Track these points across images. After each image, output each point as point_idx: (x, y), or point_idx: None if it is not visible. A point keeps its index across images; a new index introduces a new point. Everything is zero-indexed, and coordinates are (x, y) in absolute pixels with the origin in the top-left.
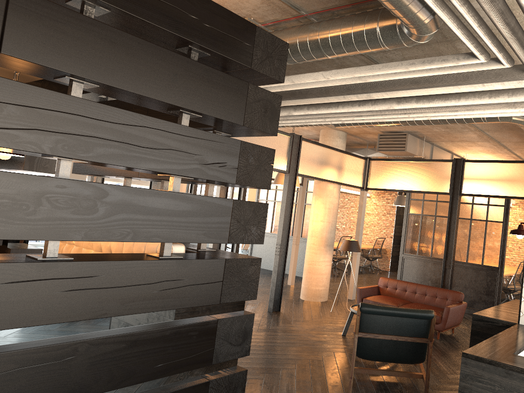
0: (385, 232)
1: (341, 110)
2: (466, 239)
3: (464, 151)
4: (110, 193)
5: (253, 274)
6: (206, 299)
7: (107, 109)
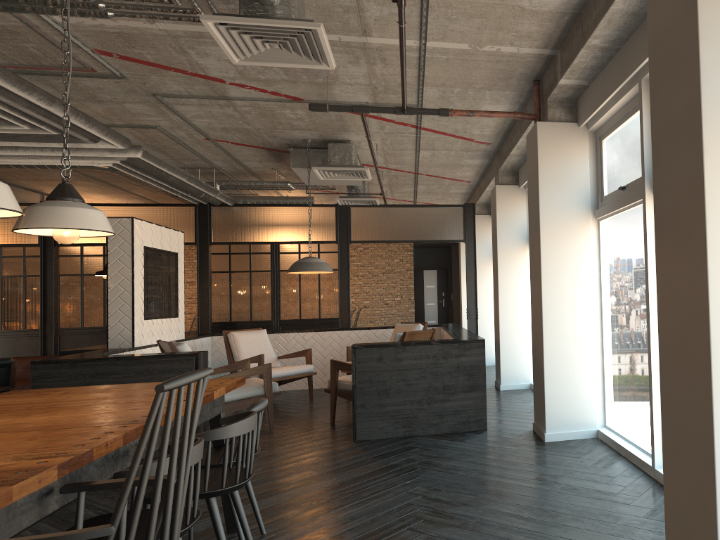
0: None
1: None
2: (78, 300)
3: None
4: None
5: None
6: None
7: None
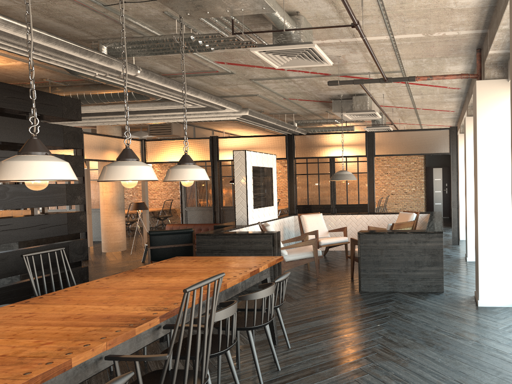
0: (172, 194)
1: (115, 120)
2: (231, 190)
3: (221, 128)
4: (10, 188)
5: (82, 219)
6: (61, 232)
7: (2, 152)
